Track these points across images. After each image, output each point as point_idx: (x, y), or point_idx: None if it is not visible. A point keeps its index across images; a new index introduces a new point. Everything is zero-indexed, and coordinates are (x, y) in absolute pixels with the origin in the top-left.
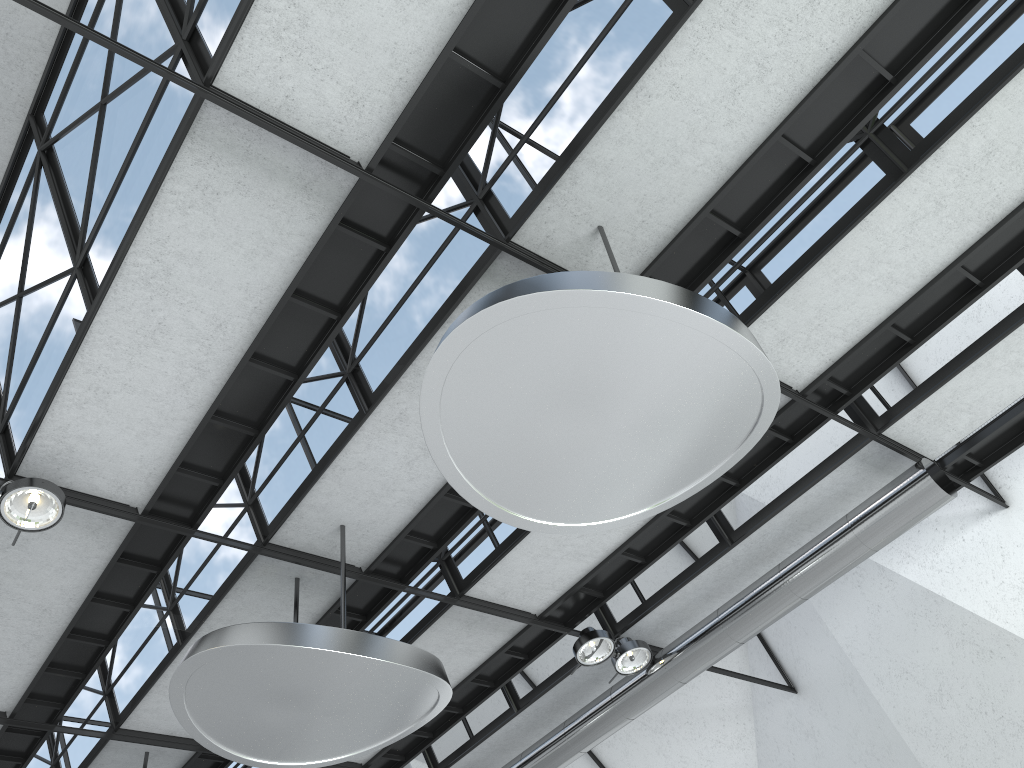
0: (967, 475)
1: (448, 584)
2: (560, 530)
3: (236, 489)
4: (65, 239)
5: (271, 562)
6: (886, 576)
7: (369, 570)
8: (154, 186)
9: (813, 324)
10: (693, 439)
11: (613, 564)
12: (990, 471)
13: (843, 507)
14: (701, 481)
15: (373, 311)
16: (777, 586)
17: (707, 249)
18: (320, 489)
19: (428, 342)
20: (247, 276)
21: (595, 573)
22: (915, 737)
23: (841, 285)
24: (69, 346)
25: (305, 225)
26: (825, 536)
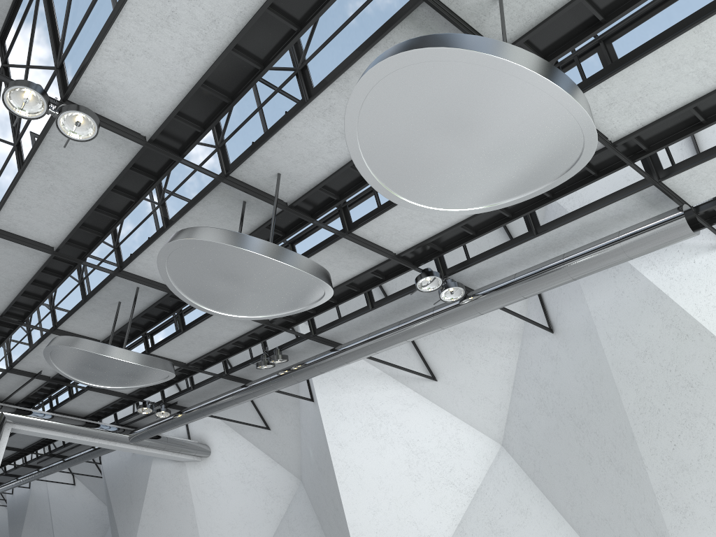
0: (712, 220)
1: (342, 224)
2: (423, 210)
3: (212, 137)
4: None
5: (229, 188)
6: (634, 274)
7: (292, 205)
8: None
9: (636, 96)
10: (527, 168)
11: (453, 232)
12: None
13: (619, 225)
14: (525, 196)
15: (323, 30)
16: (558, 268)
17: (575, 26)
18: (268, 147)
19: (358, 59)
20: None
21: (440, 236)
22: (620, 375)
23: (666, 71)
24: (108, 16)
25: None
26: (600, 242)
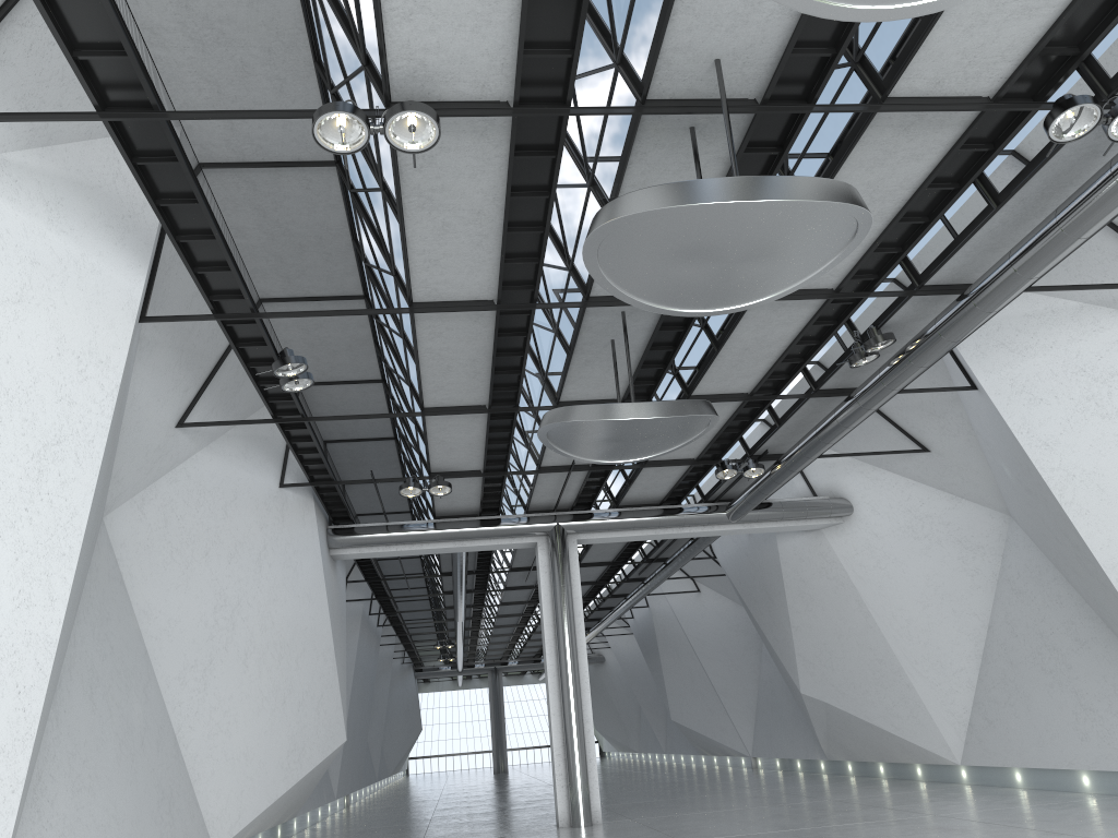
0: None
1: (868, 90)
2: (929, 9)
3: (589, 55)
4: None
5: (658, 119)
6: None
7: (764, 100)
8: None
9: None
10: None
11: (1085, 8)
12: None
13: None
14: None
15: None
16: None
17: None
18: (676, 28)
19: None
20: None
21: (1057, 27)
22: None
23: None
24: None
25: None
26: None
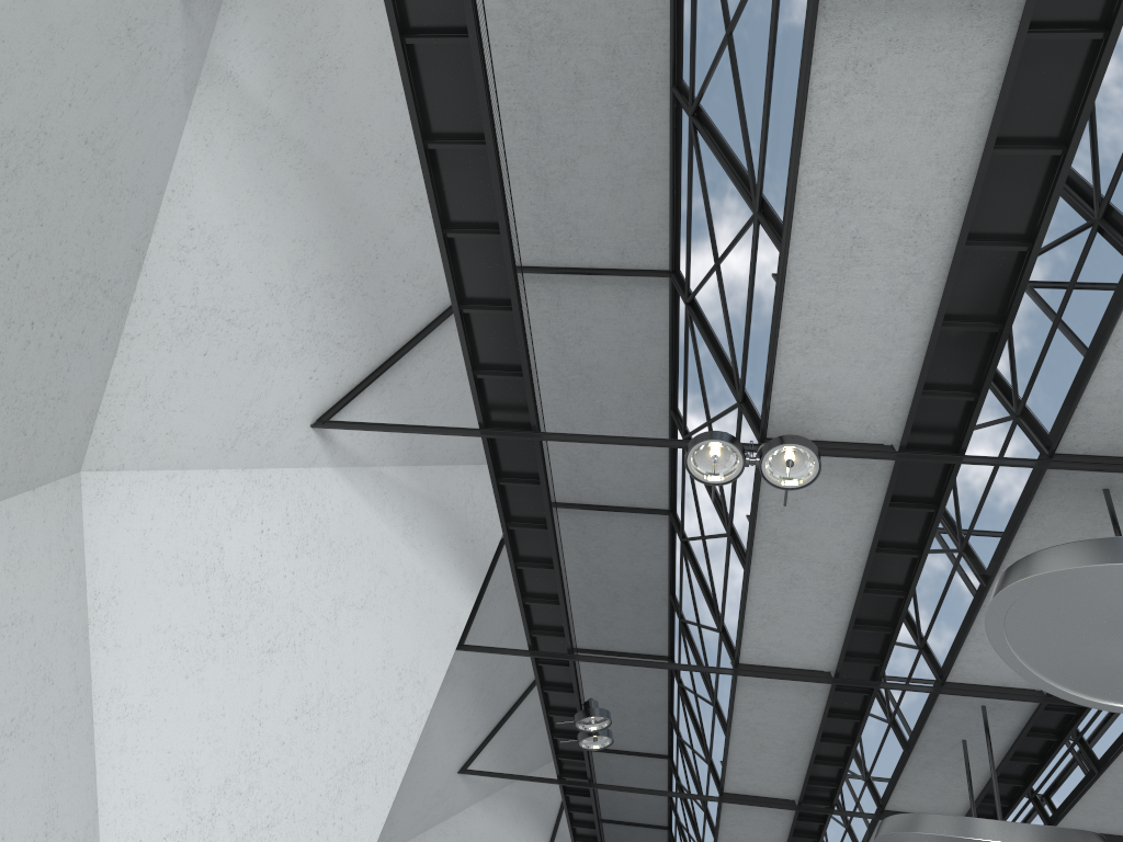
0: None
1: None
2: None
3: (995, 399)
4: (737, 190)
5: (1065, 476)
6: None
7: None
8: (801, 89)
9: None
10: None
11: None
12: None
13: None
14: None
15: (1109, 124)
16: None
17: None
18: (1103, 374)
19: None
20: (933, 146)
21: None
22: None
23: None
24: (773, 294)
25: (984, 54)
26: None
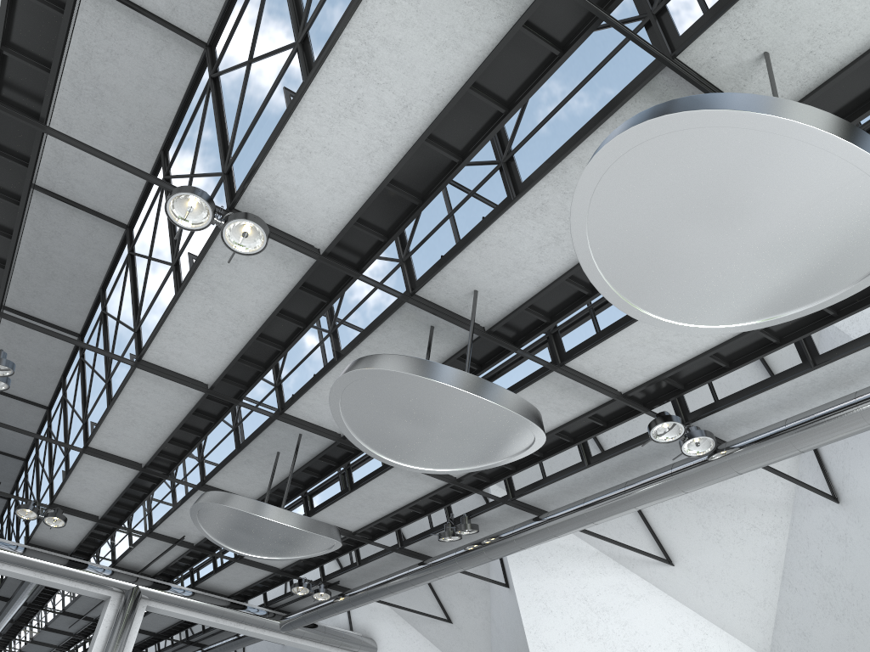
0: None
1: (552, 354)
2: (671, 327)
3: (397, 247)
4: (290, 17)
5: (414, 310)
6: None
7: (490, 331)
8: None
9: None
10: (817, 267)
11: (699, 364)
12: None
13: None
14: (812, 306)
15: (537, 110)
16: (849, 411)
17: (869, 87)
18: (463, 258)
19: (579, 144)
20: (435, 65)
21: (681, 368)
22: None
23: None
24: (285, 109)
25: (492, 24)
26: None
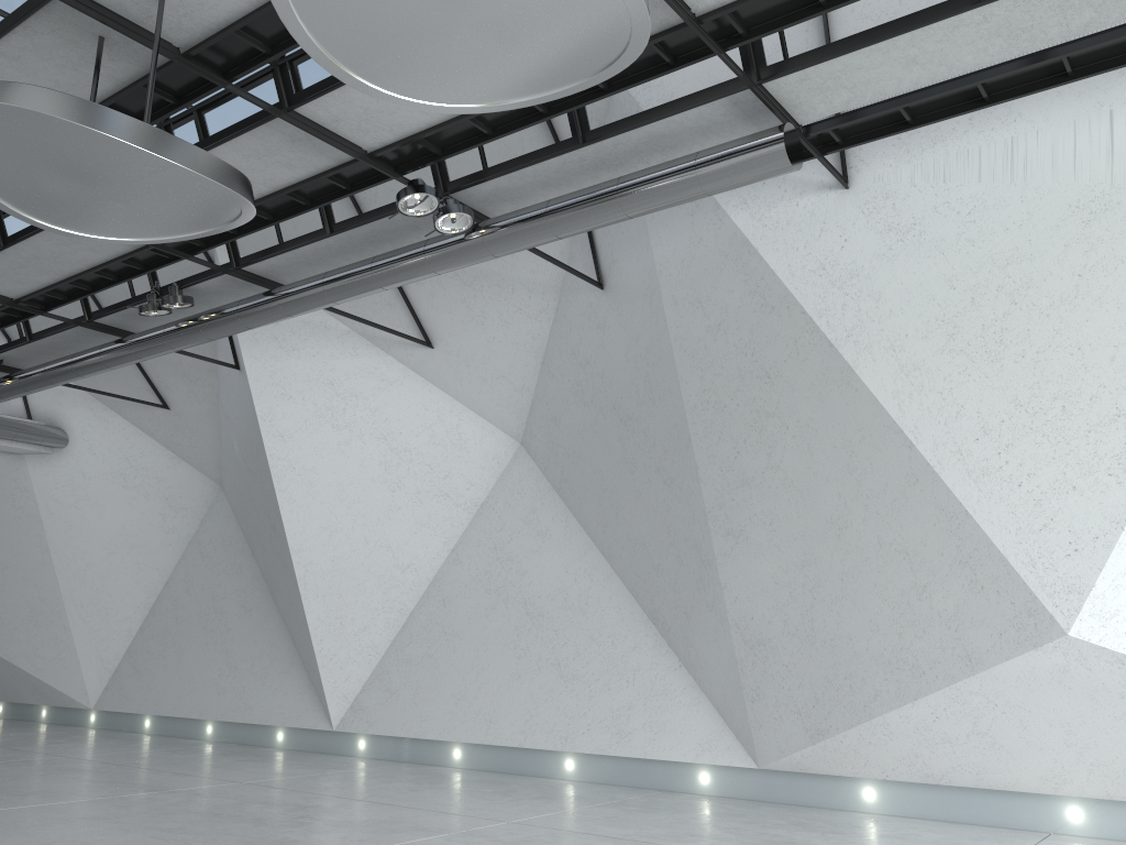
0: (825, 149)
1: (278, 93)
2: (393, 101)
3: None
4: None
5: (71, 11)
6: (718, 215)
7: (188, 55)
8: None
9: None
10: (550, 55)
11: (459, 127)
12: (850, 149)
13: (701, 142)
14: (550, 95)
15: None
16: (609, 198)
17: None
18: None
19: None
20: None
21: (437, 131)
22: (683, 356)
23: None
24: None
25: None
26: (670, 167)
